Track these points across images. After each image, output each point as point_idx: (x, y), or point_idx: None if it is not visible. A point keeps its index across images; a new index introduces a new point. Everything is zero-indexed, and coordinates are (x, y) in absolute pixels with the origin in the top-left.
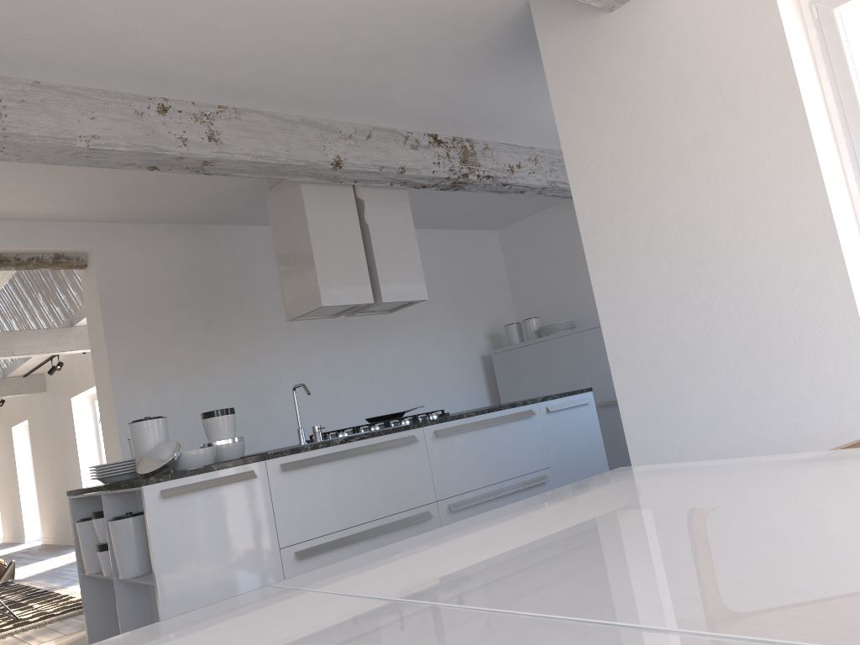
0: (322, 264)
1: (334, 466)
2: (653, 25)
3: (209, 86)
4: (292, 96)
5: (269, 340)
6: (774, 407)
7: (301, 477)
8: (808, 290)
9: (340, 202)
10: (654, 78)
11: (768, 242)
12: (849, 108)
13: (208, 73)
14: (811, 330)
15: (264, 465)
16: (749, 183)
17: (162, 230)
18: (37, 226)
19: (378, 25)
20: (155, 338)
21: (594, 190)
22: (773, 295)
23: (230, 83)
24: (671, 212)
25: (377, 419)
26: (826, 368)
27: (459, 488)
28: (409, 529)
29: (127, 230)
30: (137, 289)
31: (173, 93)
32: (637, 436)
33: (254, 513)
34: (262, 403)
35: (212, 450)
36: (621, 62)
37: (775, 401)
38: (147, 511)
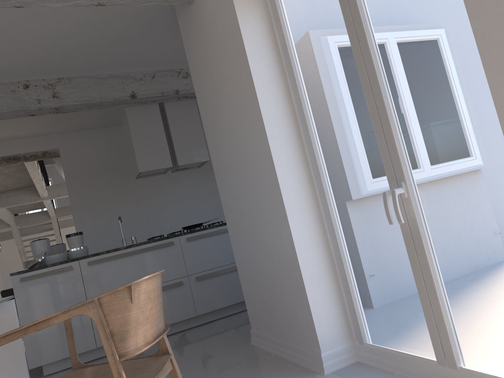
0: (139, 149)
1: (120, 261)
2: (203, 11)
3: (43, 71)
4: (92, 66)
5: (158, 183)
6: (265, 235)
7: (100, 267)
8: (264, 168)
9: (150, 113)
10: (208, 42)
11: (250, 139)
12: (285, 52)
13: (36, 66)
14: (268, 191)
15: (78, 263)
16: (240, 104)
17: (95, 132)
18: (30, 140)
19: (99, 29)
20: (94, 189)
21: (204, 108)
22: (255, 170)
23: (52, 68)
24: (224, 121)
25: (185, 228)
26: (275, 214)
27: (203, 268)
28: (169, 291)
29: (76, 135)
30: (83, 165)
31: (29, 77)
32: (234, 246)
33: (73, 286)
34: (155, 217)
35: (62, 255)
36: (199, 33)
37: (265, 231)
38: (13, 288)
